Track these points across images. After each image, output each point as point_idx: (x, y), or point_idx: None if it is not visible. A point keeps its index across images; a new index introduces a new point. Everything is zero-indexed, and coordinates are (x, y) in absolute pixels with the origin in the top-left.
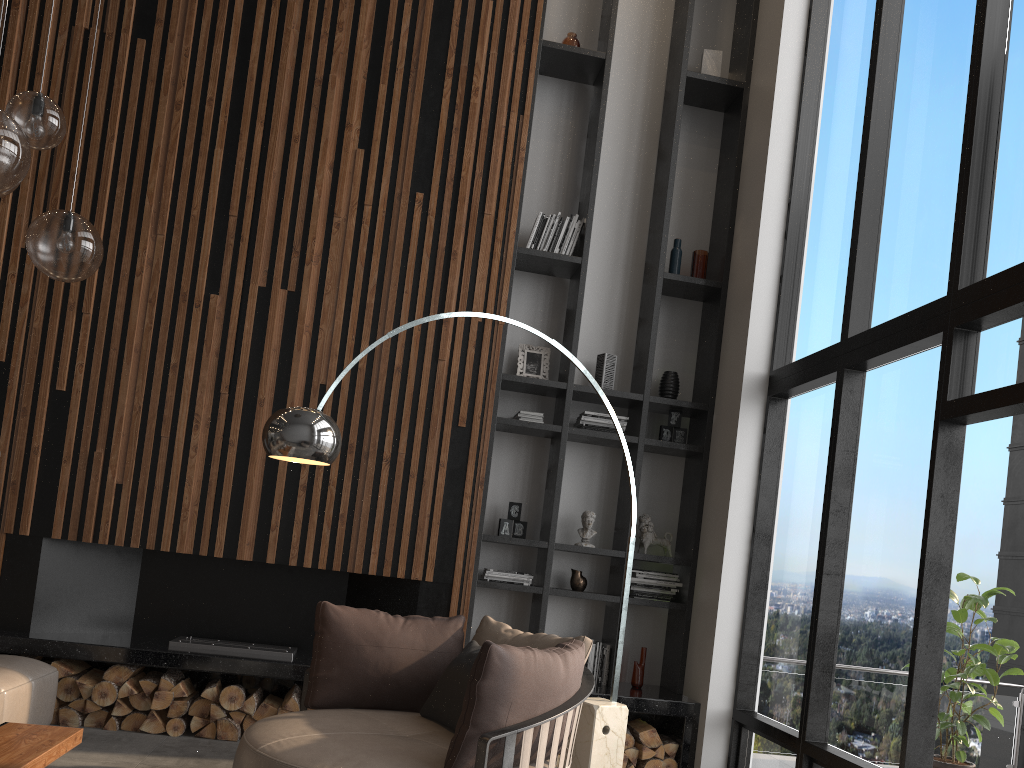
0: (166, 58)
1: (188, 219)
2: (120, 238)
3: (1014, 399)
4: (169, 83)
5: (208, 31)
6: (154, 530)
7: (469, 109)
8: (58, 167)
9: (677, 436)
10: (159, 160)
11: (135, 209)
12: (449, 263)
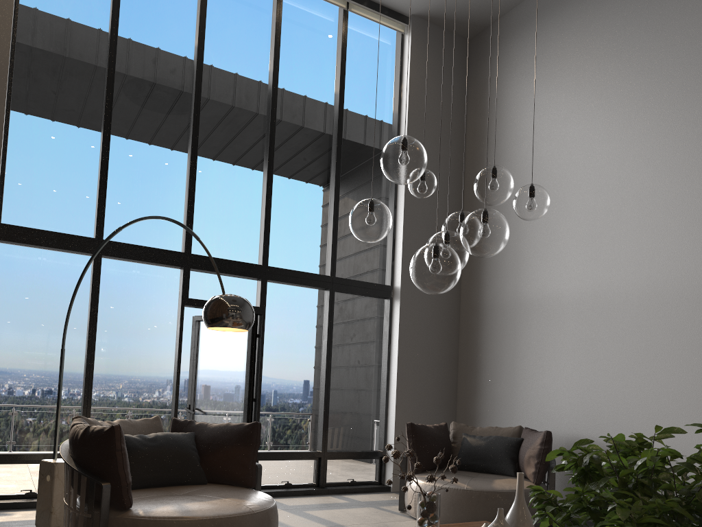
0: None
1: None
2: None
3: None
4: None
5: None
6: None
7: None
8: None
9: None
10: None
11: None
12: None
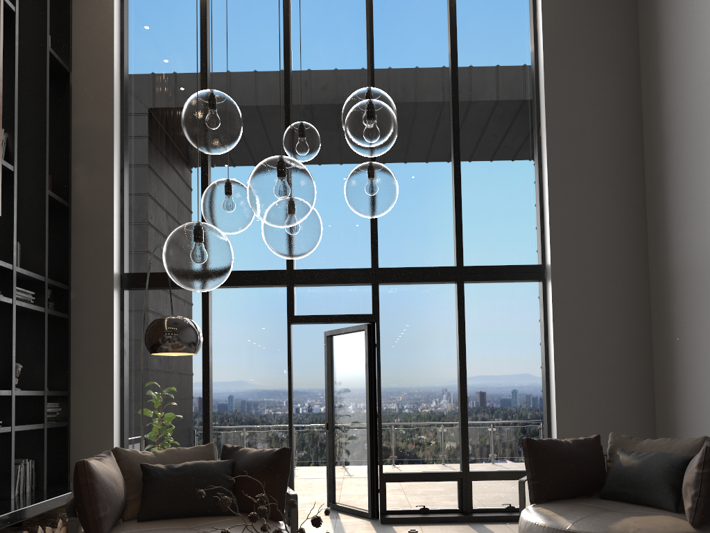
0: None
1: None
2: None
3: (333, 320)
4: None
5: None
6: None
7: None
8: None
9: (50, 306)
10: None
11: None
12: None
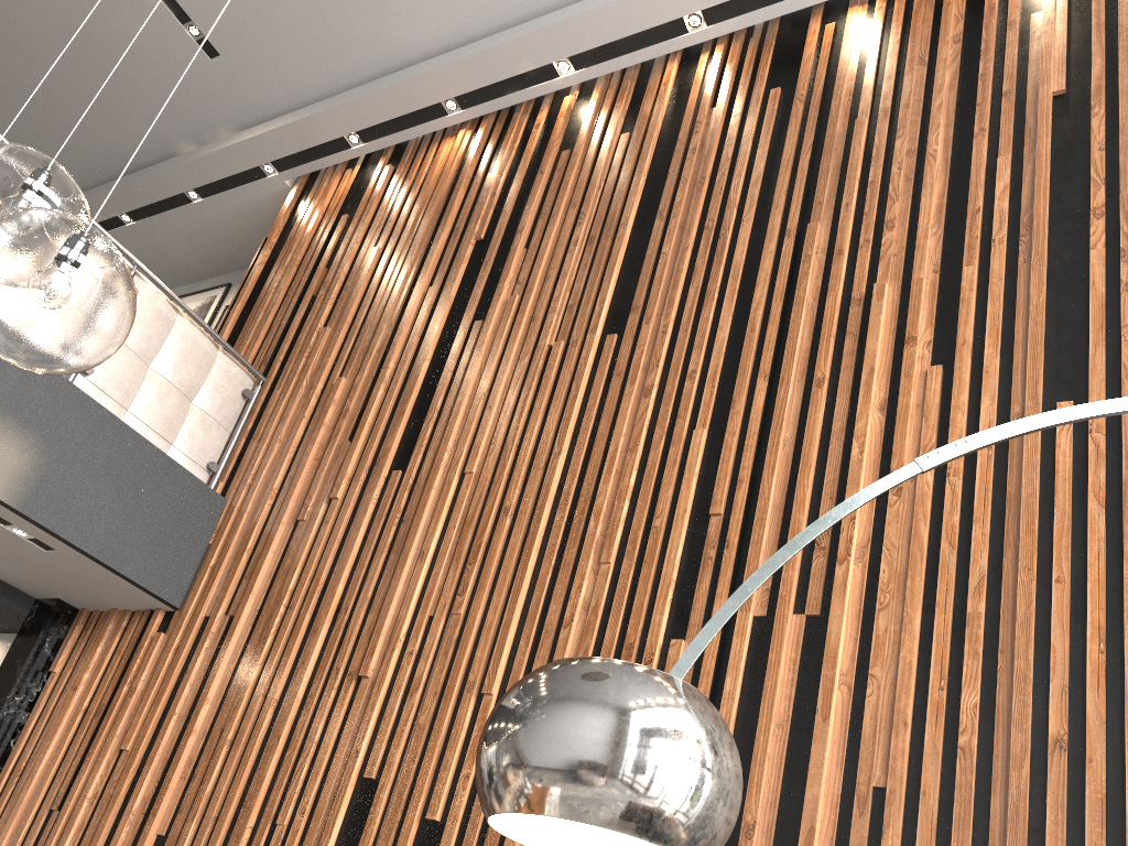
0: (638, 343)
1: (648, 535)
2: (551, 580)
3: None
4: (638, 369)
5: (696, 297)
6: None
7: None
8: (489, 505)
9: None
10: (615, 465)
11: (575, 536)
12: None
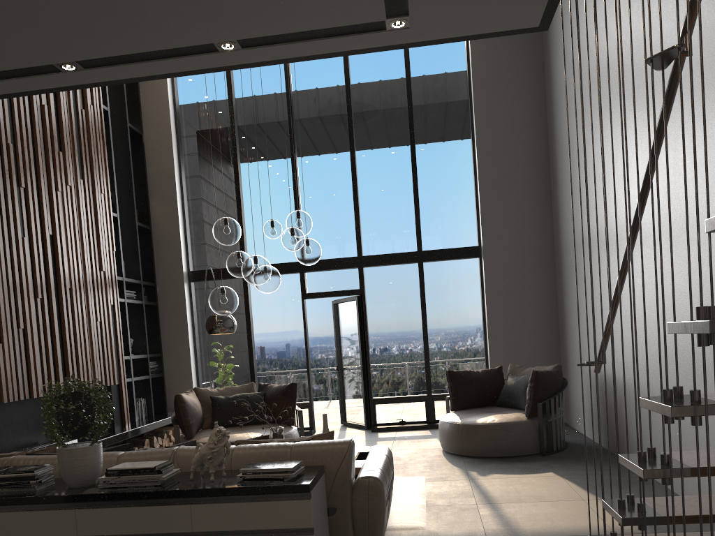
0: None
1: (4, 187)
2: None
3: (333, 295)
4: None
5: None
6: (27, 386)
7: (90, 135)
8: None
9: (145, 298)
10: None
11: None
12: (95, 218)
